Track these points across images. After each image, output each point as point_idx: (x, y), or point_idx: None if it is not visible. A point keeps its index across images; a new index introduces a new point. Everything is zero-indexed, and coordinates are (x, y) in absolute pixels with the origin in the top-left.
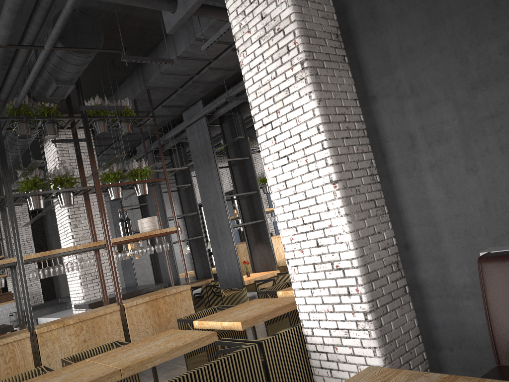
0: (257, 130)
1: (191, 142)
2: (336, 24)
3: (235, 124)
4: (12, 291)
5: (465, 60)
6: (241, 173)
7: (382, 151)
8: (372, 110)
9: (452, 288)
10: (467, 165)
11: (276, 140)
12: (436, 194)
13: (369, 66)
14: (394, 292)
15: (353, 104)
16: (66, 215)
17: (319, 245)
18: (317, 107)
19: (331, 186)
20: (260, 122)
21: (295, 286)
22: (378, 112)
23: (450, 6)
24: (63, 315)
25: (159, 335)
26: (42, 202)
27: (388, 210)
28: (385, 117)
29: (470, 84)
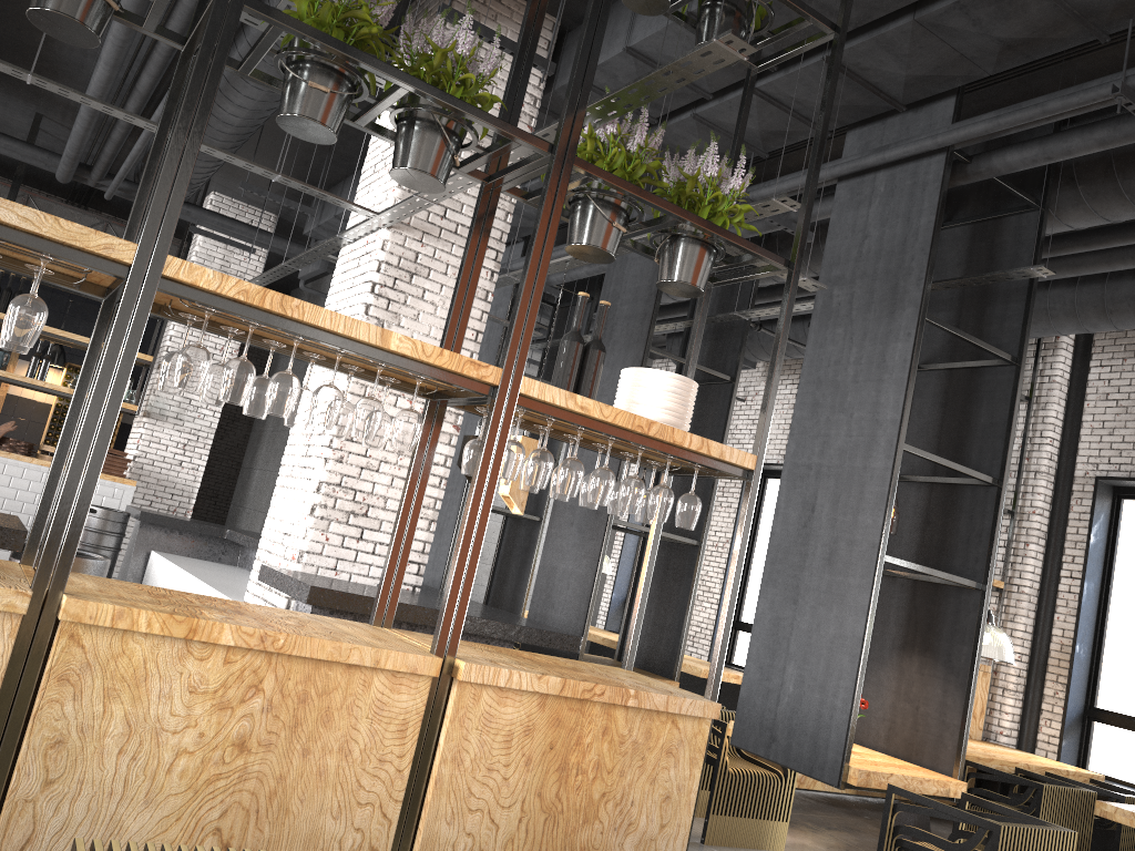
0: None
1: (839, 230)
2: None
3: (998, 238)
4: (130, 456)
5: None
6: (947, 401)
7: None
8: None
9: None
10: None
11: None
12: None
13: None
14: None
15: None
16: (367, 280)
17: None
18: None
19: None
20: None
21: None
22: None
23: None
24: (218, 579)
25: None
26: (339, 109)
27: None
28: None
29: None
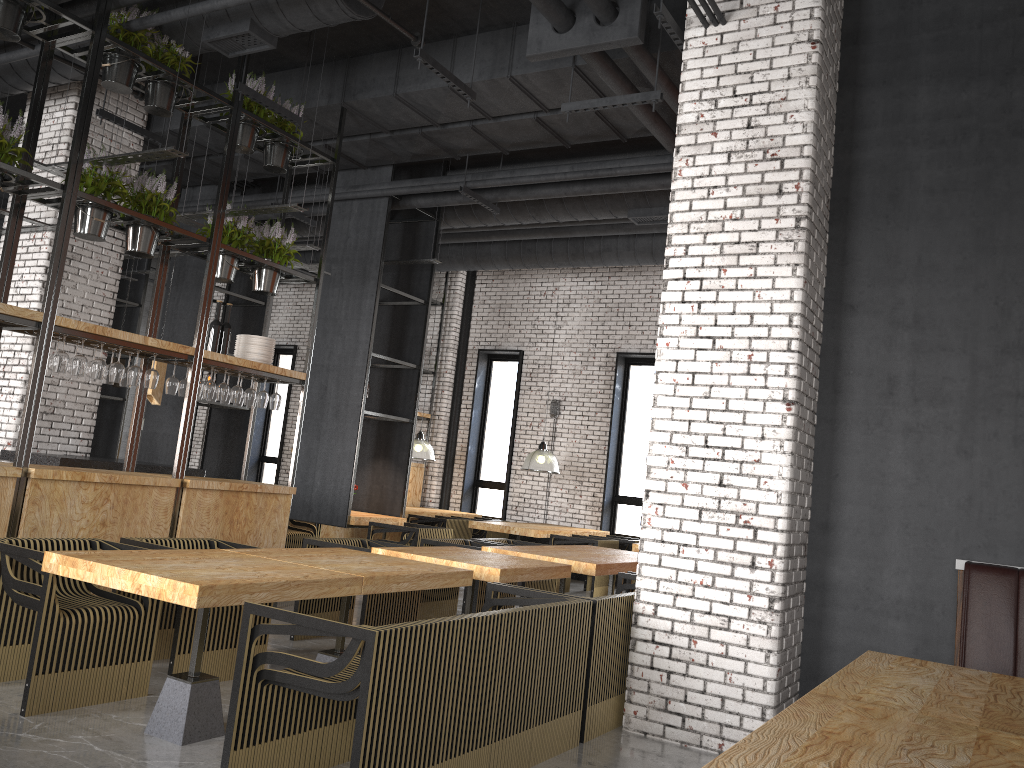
0: (666, 280)
1: (333, 230)
2: (830, 183)
3: (417, 233)
4: None
5: (1006, 313)
6: (393, 323)
7: (837, 385)
8: (842, 324)
9: (878, 600)
10: (960, 445)
11: (700, 308)
12: (900, 468)
13: (859, 263)
14: (798, 584)
15: (821, 304)
16: (41, 265)
17: (724, 484)
18: (801, 290)
19: (783, 406)
20: (680, 271)
21: (648, 534)
22: (850, 329)
23: (1010, 238)
24: None
25: (337, 551)
26: (107, 228)
27: (815, 468)
28: (859, 340)
29: (1003, 345)
